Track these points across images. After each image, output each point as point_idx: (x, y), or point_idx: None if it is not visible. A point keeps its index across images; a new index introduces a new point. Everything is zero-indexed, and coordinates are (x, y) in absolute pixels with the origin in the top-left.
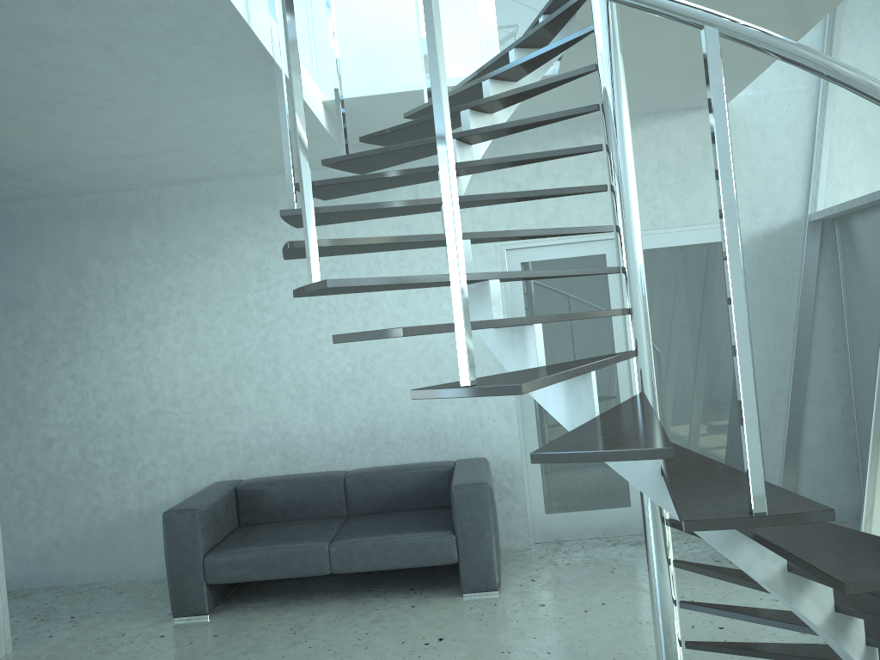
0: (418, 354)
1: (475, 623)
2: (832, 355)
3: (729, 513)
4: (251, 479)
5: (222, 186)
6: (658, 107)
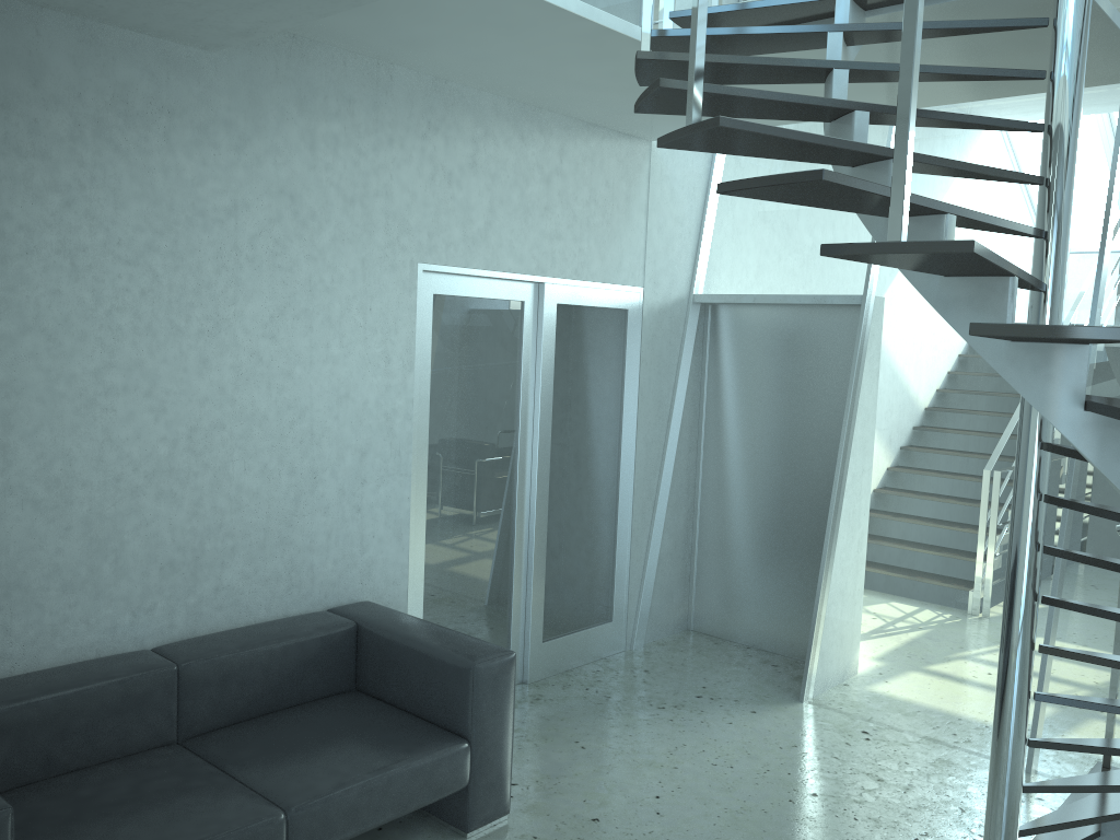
0: (284, 428)
1: None
2: (687, 454)
3: None
4: None
5: None
6: (610, 122)
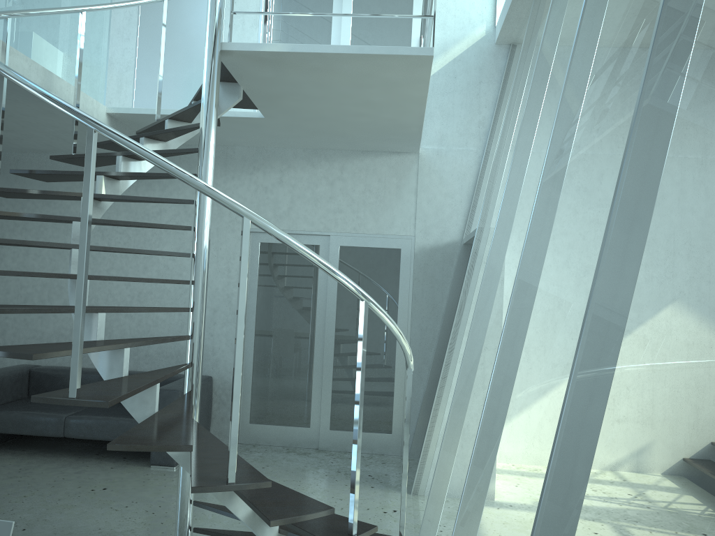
0: (177, 296)
1: (138, 483)
2: None
3: (61, 396)
4: (44, 366)
5: None
6: (367, 148)
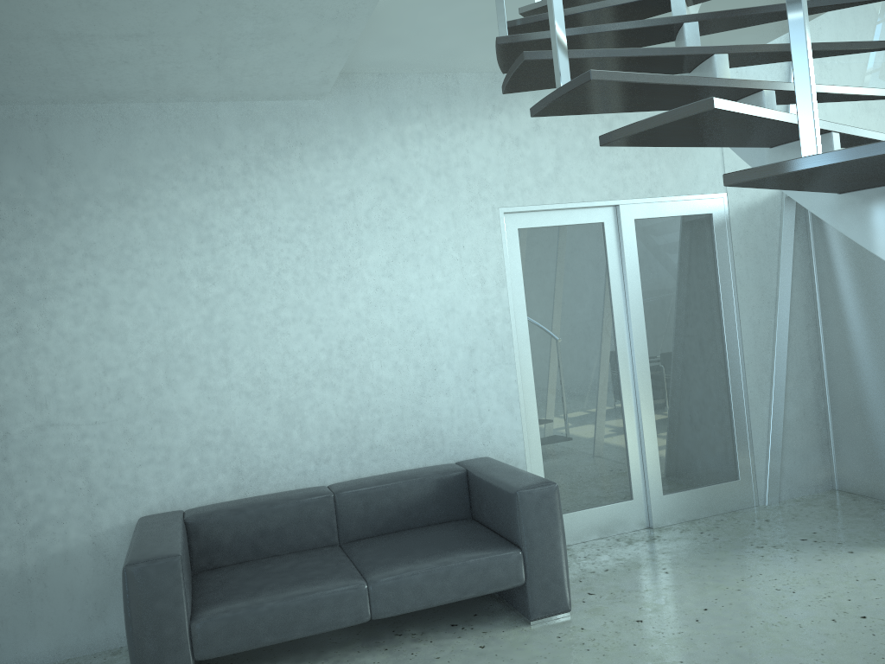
0: (407, 336)
1: (587, 655)
2: (805, 330)
3: None
4: (200, 508)
5: (144, 110)
6: None
